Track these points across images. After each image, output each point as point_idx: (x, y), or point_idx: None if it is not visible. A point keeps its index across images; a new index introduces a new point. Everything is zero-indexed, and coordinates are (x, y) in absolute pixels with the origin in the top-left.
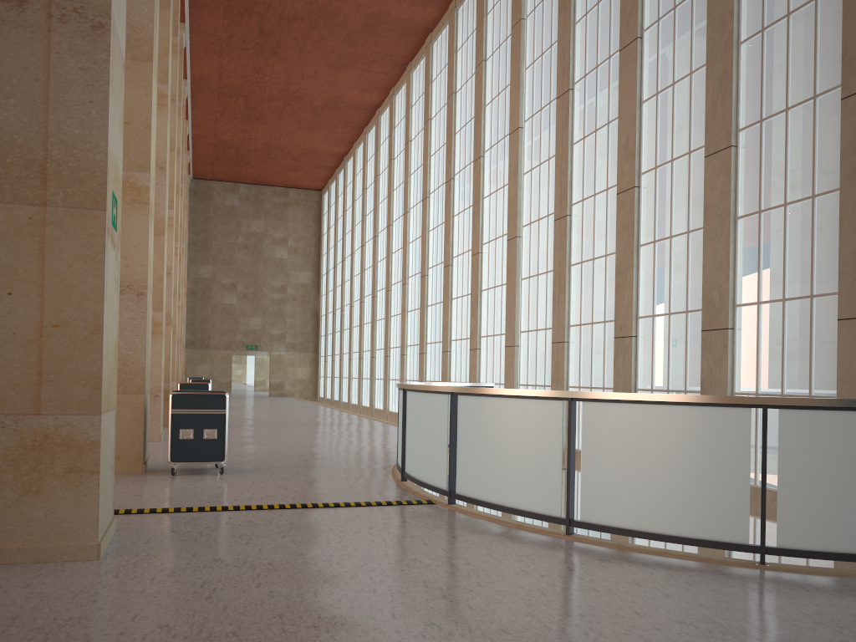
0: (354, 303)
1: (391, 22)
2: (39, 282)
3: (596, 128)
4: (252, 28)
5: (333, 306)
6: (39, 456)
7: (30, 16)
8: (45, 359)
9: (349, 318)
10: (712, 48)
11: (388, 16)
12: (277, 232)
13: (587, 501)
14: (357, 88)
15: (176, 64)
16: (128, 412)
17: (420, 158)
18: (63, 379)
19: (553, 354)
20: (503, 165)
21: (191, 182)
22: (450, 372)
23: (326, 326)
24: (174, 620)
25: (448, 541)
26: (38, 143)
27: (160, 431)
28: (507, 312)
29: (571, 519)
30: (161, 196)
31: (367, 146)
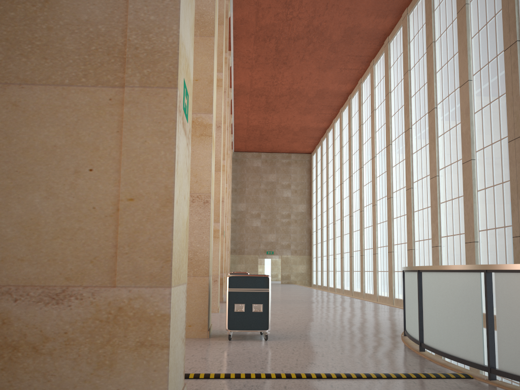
0: (336, 221)
1: (361, 32)
2: (117, 158)
3: None
4: (271, 49)
5: (321, 225)
6: (113, 328)
7: None
8: (120, 231)
9: (333, 231)
10: None
11: (359, 28)
12: (284, 181)
13: None
14: (336, 81)
15: (226, 70)
16: (197, 290)
17: (382, 119)
18: (136, 252)
19: (515, 246)
20: (454, 111)
21: (233, 154)
22: (415, 264)
23: (316, 238)
24: None
25: None
26: (119, 31)
27: (218, 305)
28: (466, 216)
29: None
30: (218, 145)
31: (342, 120)
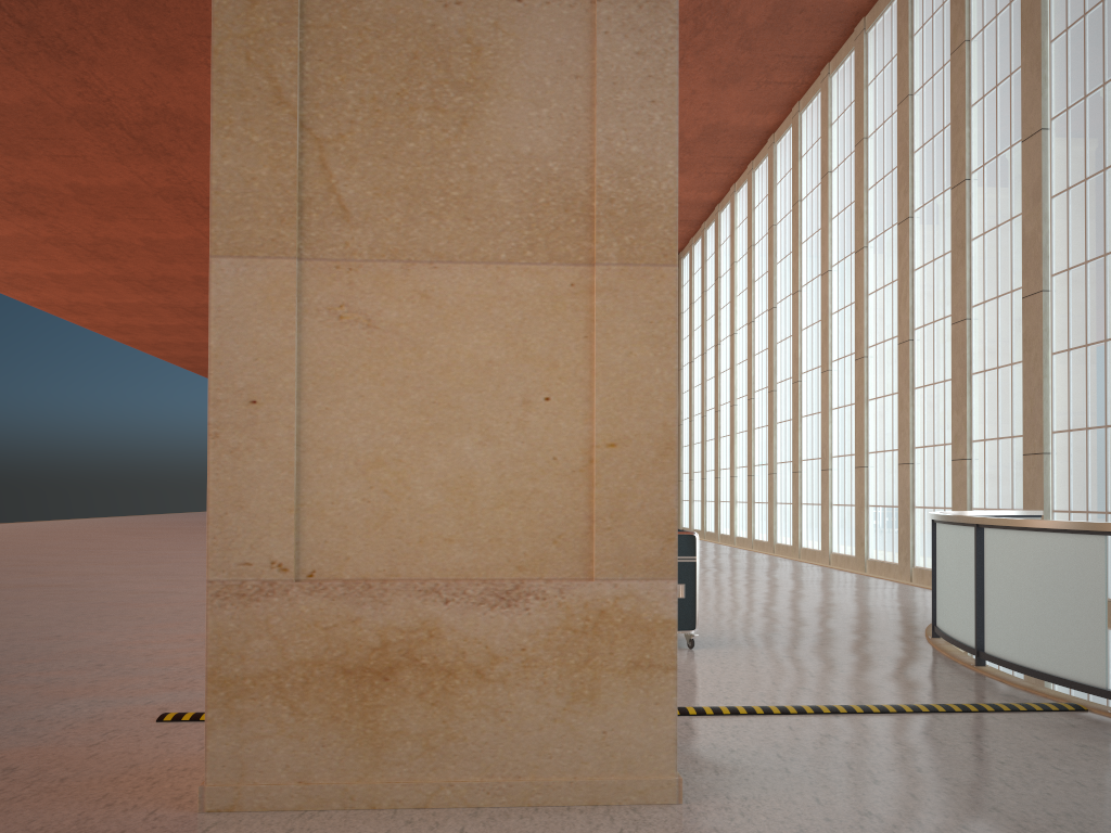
0: (737, 400)
1: (808, 10)
2: (586, 379)
3: None
4: None
5: (701, 406)
6: (593, 642)
7: None
8: (598, 495)
9: (730, 421)
10: None
11: (805, 0)
12: None
13: None
14: (746, 108)
15: None
16: None
17: (847, 194)
18: (622, 526)
19: None
20: (1009, 189)
21: None
22: (914, 493)
23: (691, 433)
24: None
25: None
26: (581, 171)
27: None
28: (1026, 403)
29: None
30: None
31: (753, 188)
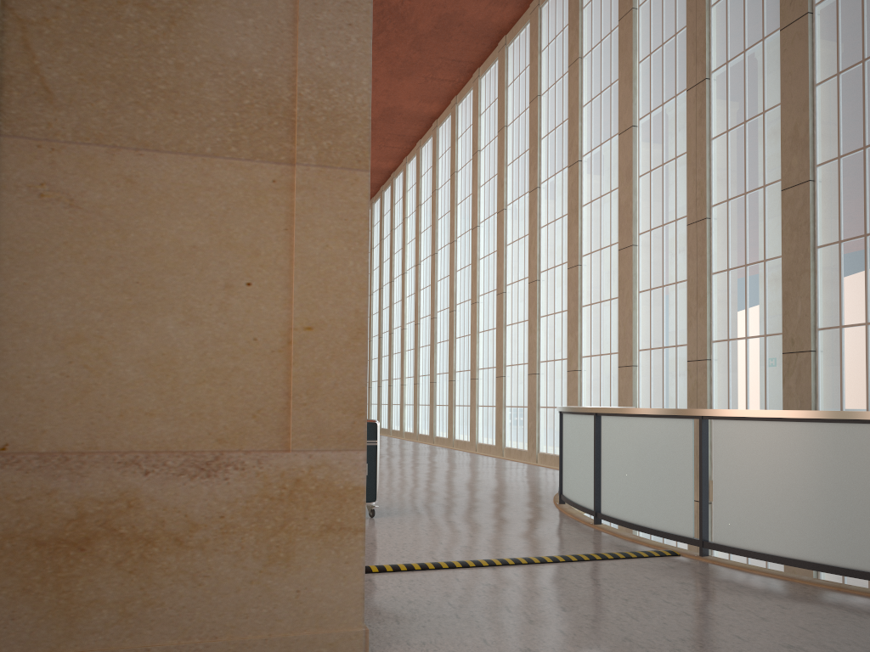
0: (407, 325)
1: (465, 24)
2: (286, 268)
3: (745, 119)
4: None
5: (378, 329)
6: (289, 508)
7: None
8: (295, 373)
9: (401, 341)
10: None
11: (462, 17)
12: None
13: None
14: (417, 97)
15: None
16: None
17: (492, 168)
18: (317, 402)
19: (690, 374)
20: (609, 169)
21: None
22: (540, 396)
23: (370, 350)
24: None
25: (785, 613)
26: (284, 79)
27: None
28: (621, 328)
29: None
30: None
31: (421, 160)
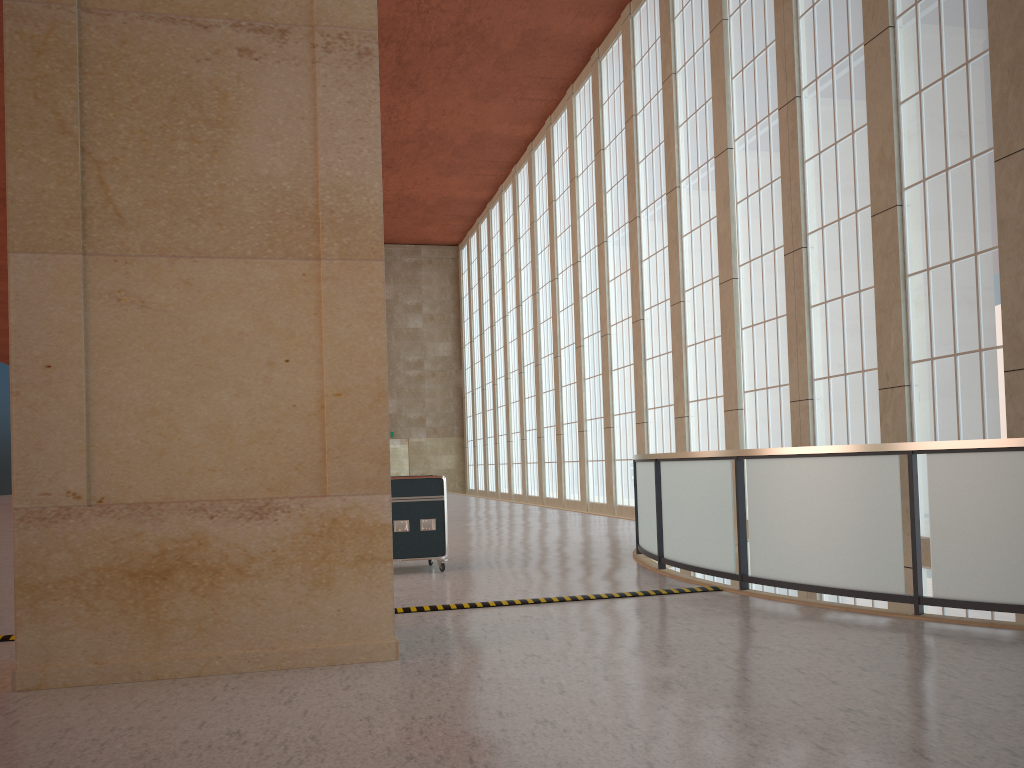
0: (510, 374)
1: (551, 39)
2: (317, 345)
3: (836, 140)
4: (389, 60)
5: (481, 380)
6: (328, 543)
7: (292, 47)
8: (328, 432)
9: (505, 392)
10: (997, 30)
11: (548, 32)
12: (410, 298)
13: (941, 573)
14: (507, 120)
15: None
16: None
17: (590, 196)
18: (348, 455)
19: (793, 415)
20: (707, 195)
21: None
22: (649, 447)
23: (473, 404)
24: (548, 715)
25: (778, 627)
26: (308, 189)
27: None
28: (725, 369)
29: (920, 596)
30: None
31: (517, 188)
